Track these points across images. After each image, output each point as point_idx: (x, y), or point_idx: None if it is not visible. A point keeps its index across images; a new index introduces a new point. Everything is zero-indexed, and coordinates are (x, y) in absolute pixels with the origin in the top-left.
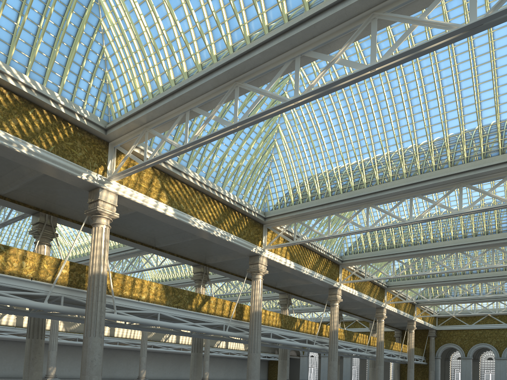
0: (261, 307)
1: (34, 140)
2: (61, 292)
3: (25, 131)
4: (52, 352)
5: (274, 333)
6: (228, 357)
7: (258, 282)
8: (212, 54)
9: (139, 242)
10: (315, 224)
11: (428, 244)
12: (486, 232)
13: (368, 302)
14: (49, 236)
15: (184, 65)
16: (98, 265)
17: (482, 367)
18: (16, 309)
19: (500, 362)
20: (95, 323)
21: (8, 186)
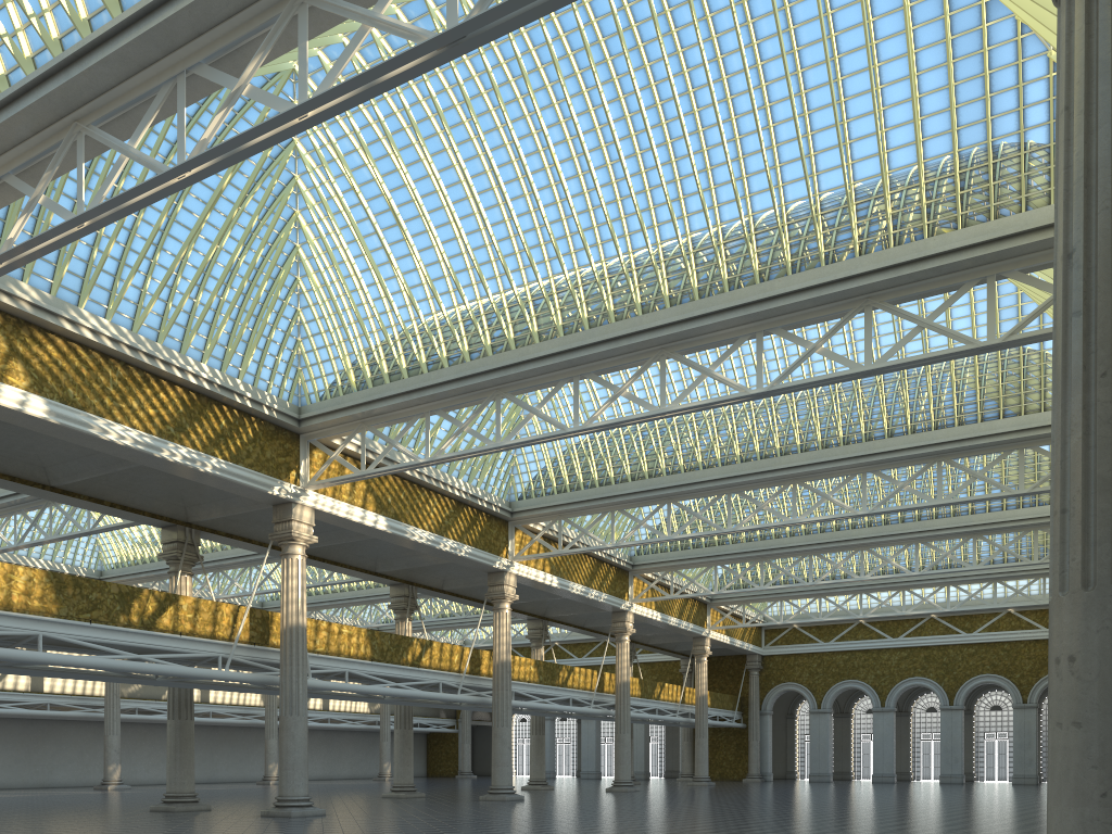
0: (303, 615)
1: None
2: None
3: None
4: None
5: (355, 671)
6: (332, 730)
7: (294, 561)
8: (21, 55)
9: (7, 475)
10: (402, 435)
11: (675, 475)
12: (780, 450)
13: (587, 599)
14: None
15: None
16: None
17: (858, 730)
18: None
19: (883, 717)
20: None
21: None
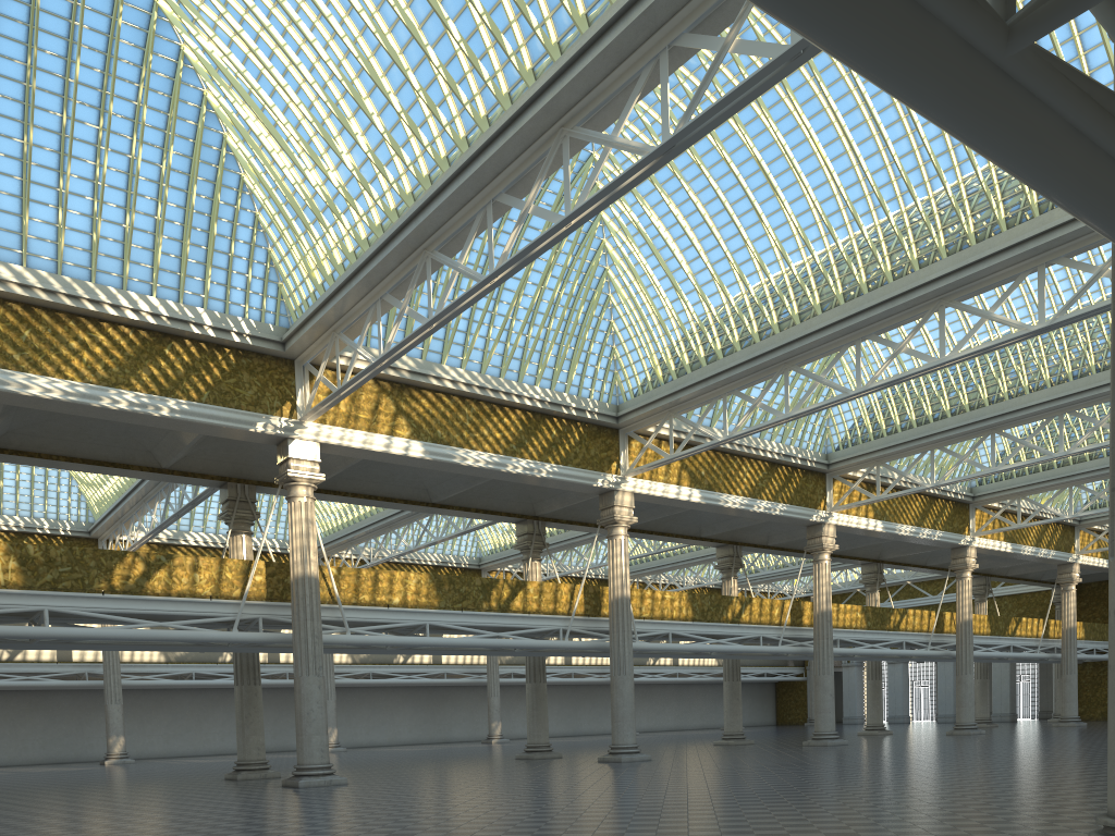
0: (627, 588)
1: (178, 391)
2: (257, 612)
3: (163, 381)
4: (328, 702)
5: (677, 632)
6: (682, 684)
7: (617, 542)
8: (388, 209)
9: (401, 499)
10: (703, 418)
11: (998, 404)
12: None
13: (918, 539)
14: (247, 518)
15: (360, 228)
16: (302, 564)
17: None
18: (208, 644)
19: None
20: (307, 655)
21: (170, 455)
